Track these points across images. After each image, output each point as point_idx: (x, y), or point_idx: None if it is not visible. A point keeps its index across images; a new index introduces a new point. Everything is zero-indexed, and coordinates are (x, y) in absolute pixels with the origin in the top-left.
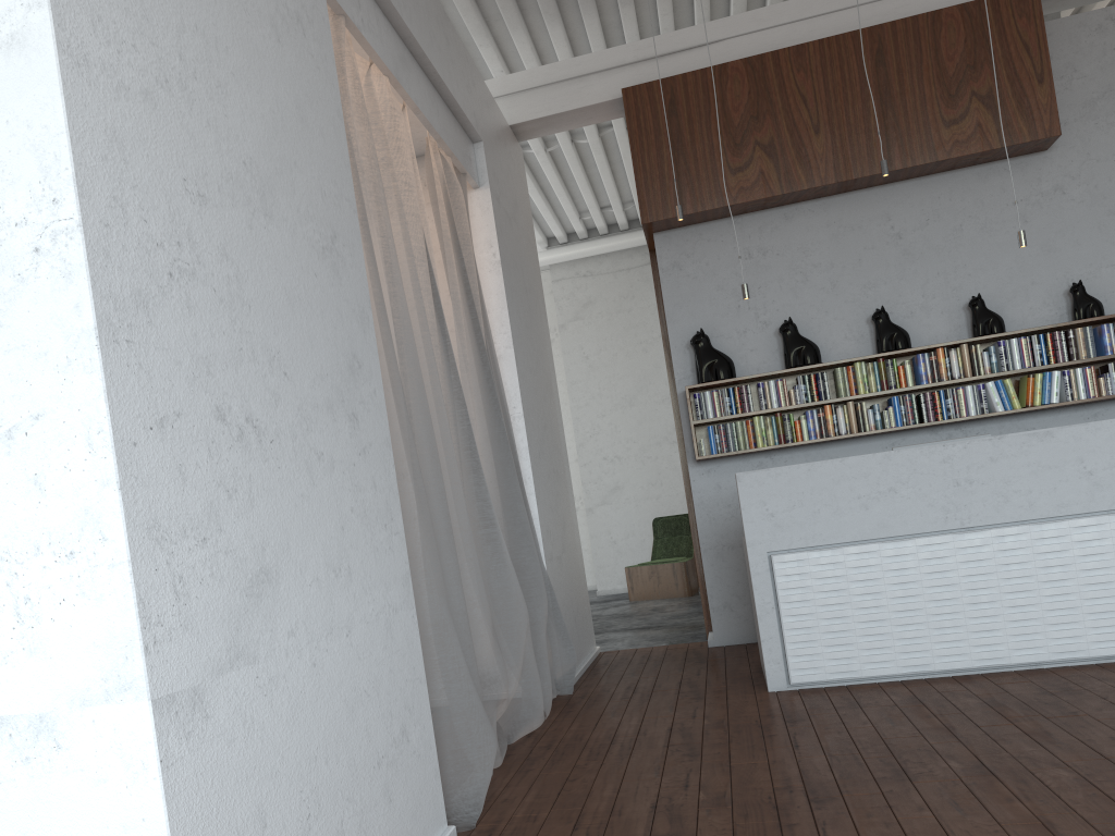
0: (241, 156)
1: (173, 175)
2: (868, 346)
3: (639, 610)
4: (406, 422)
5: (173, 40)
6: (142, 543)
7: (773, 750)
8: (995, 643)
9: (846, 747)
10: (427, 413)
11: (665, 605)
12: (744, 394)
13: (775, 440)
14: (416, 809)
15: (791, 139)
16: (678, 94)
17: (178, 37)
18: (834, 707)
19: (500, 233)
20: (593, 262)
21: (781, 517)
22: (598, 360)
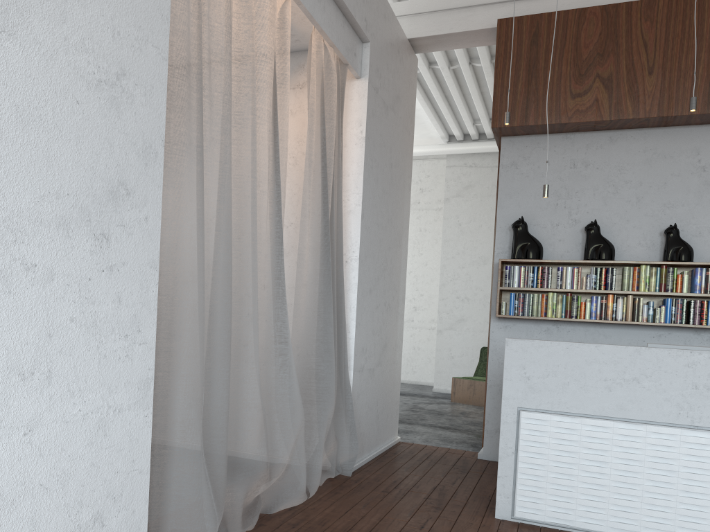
0: None
1: None
2: (656, 254)
3: (452, 411)
4: (199, 249)
5: None
6: None
7: None
8: (699, 530)
9: None
10: (228, 244)
11: (472, 411)
12: (545, 273)
13: (562, 314)
14: None
15: (627, 76)
16: (542, 28)
17: None
18: None
19: (371, 116)
20: (478, 158)
21: (535, 381)
22: (467, 228)
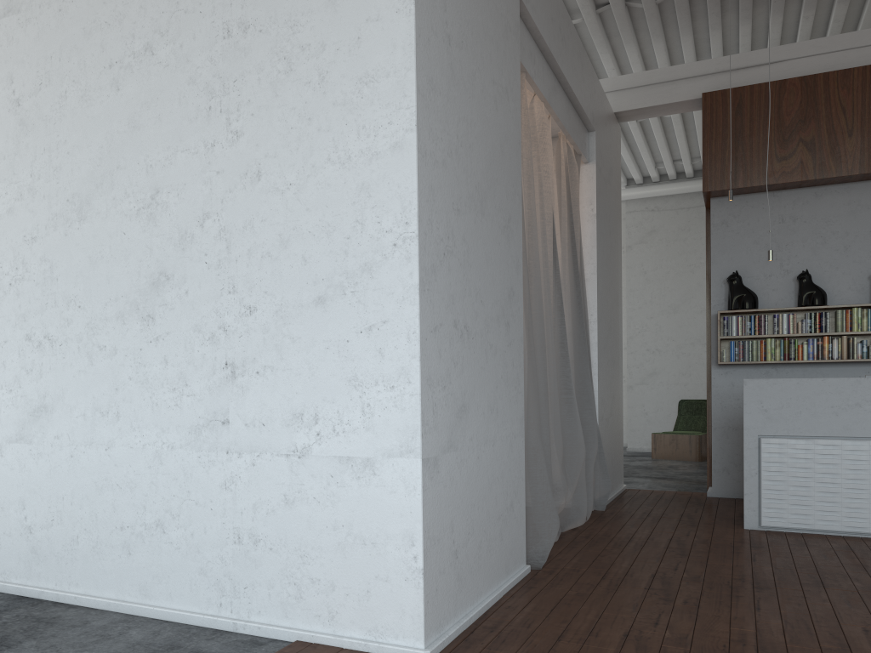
0: (474, 183)
1: (449, 202)
2: (866, 296)
3: (658, 465)
4: (530, 326)
5: (455, 129)
6: (424, 386)
7: (737, 560)
8: None
9: (788, 565)
10: (542, 320)
11: (679, 465)
12: (762, 321)
13: (781, 357)
14: (512, 549)
15: (828, 139)
16: (745, 99)
17: (457, 126)
18: (788, 543)
19: (598, 194)
20: (661, 200)
21: (771, 413)
22: (653, 275)
